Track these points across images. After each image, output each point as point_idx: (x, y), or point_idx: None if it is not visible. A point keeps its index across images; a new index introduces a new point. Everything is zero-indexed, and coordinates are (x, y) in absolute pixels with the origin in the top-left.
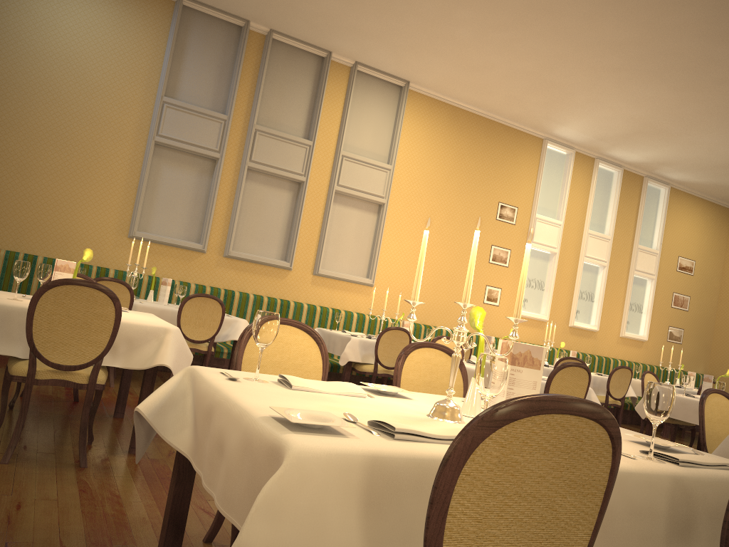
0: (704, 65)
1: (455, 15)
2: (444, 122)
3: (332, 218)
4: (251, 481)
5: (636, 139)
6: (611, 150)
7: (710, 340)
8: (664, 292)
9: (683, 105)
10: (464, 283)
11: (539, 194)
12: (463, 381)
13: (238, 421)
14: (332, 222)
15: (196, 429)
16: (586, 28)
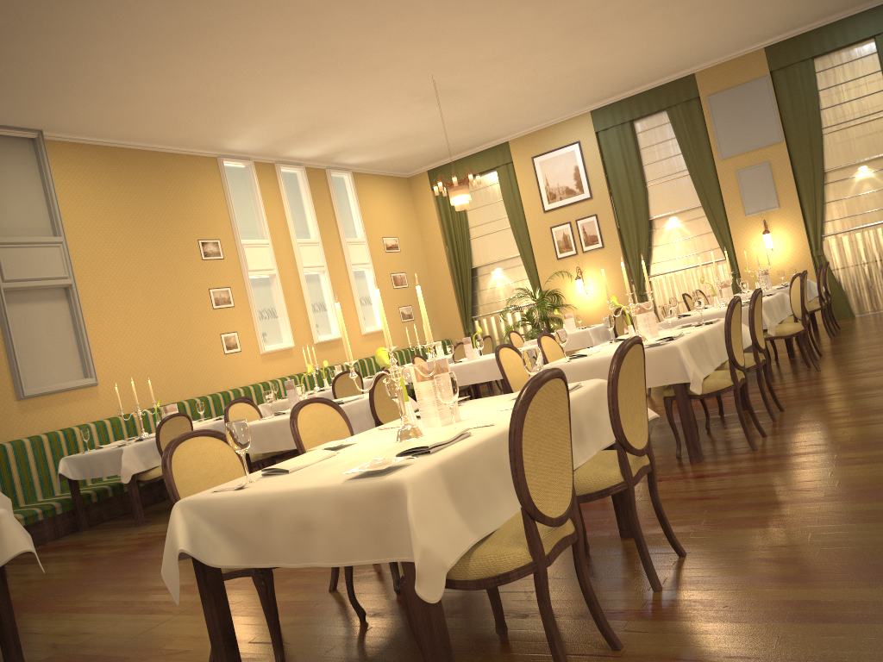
0: (361, 56)
1: (95, 49)
2: (103, 168)
3: (13, 323)
4: (367, 525)
5: (311, 135)
6: (289, 151)
7: (435, 307)
8: (383, 276)
9: (349, 94)
10: (197, 341)
11: (235, 218)
12: (345, 420)
13: (319, 497)
14: (15, 328)
15: (242, 538)
16: (246, 41)
